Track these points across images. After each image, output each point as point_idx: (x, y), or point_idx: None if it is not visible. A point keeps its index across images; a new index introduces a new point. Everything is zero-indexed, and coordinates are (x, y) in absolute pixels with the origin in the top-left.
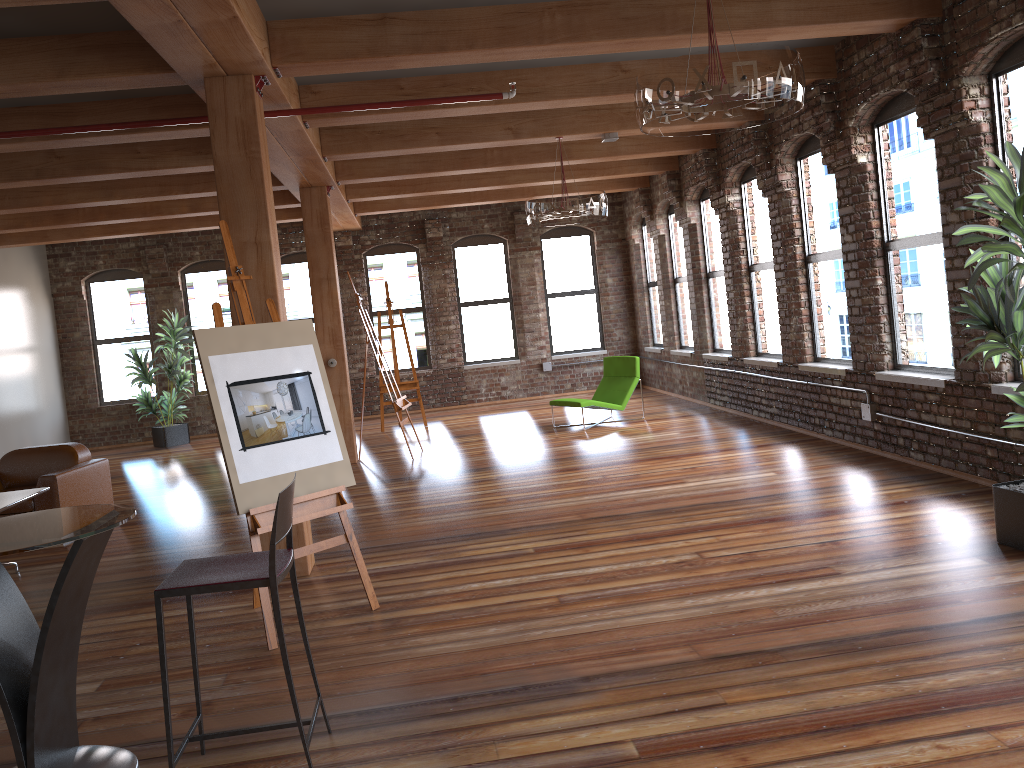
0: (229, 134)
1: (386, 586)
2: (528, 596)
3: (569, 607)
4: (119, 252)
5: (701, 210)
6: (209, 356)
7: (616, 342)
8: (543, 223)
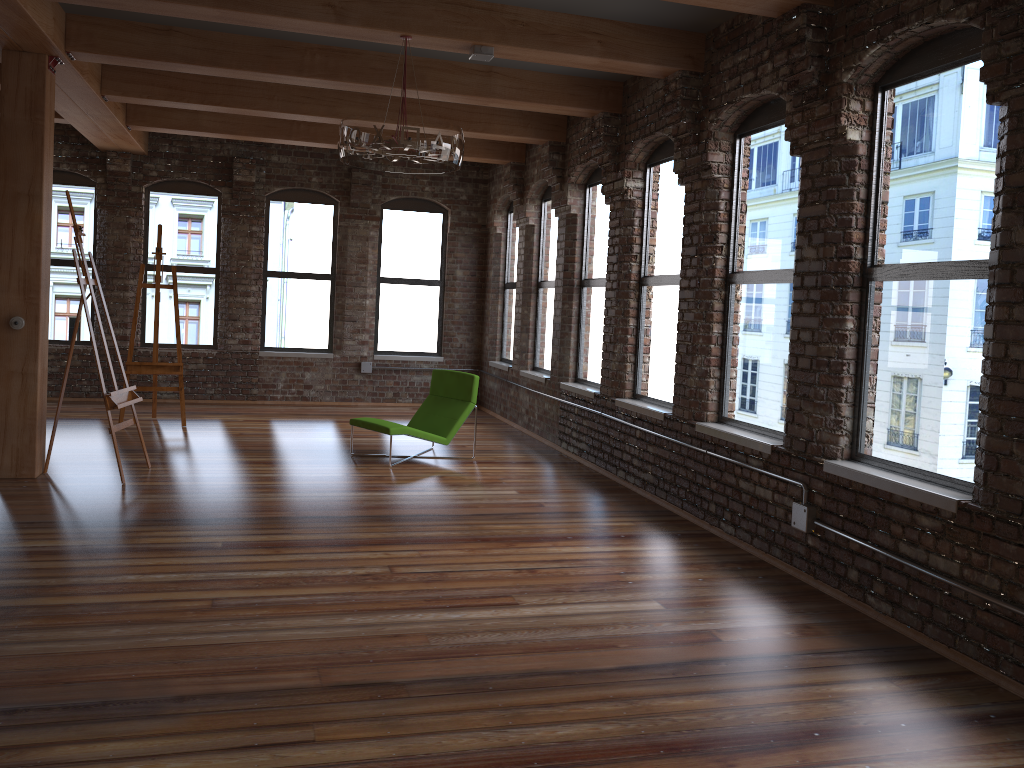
0: None
1: None
2: None
3: None
4: None
5: (586, 198)
6: None
7: (456, 349)
8: (366, 164)
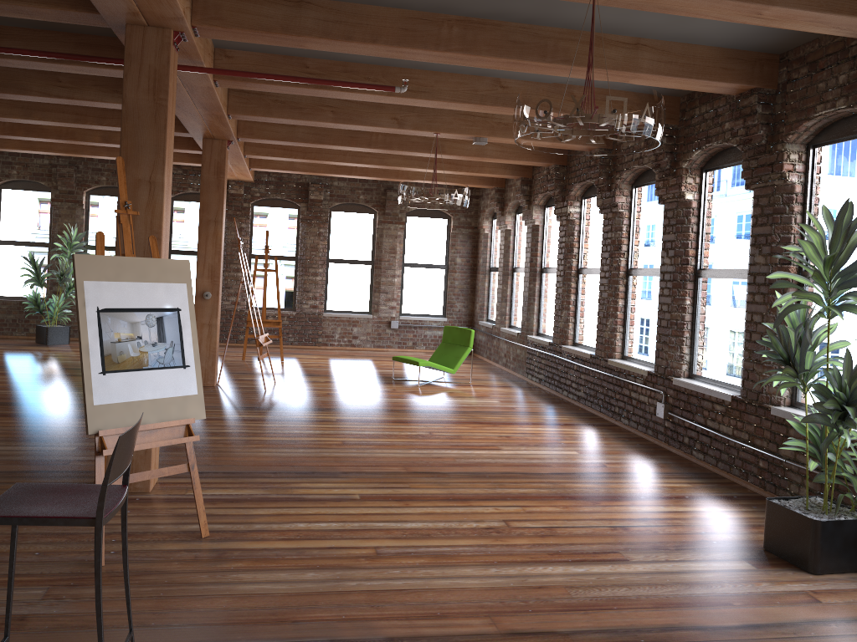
0: (141, 79)
1: (219, 514)
2: (348, 543)
3: (384, 560)
4: (33, 166)
5: (545, 215)
6: (85, 281)
7: (456, 313)
8: (412, 204)
